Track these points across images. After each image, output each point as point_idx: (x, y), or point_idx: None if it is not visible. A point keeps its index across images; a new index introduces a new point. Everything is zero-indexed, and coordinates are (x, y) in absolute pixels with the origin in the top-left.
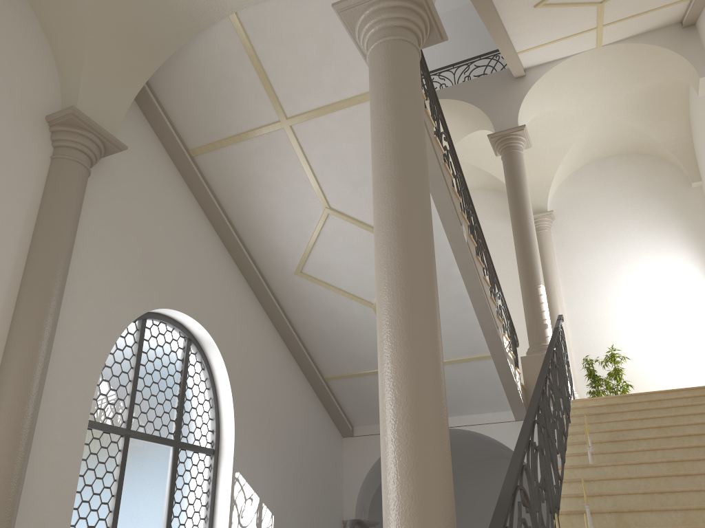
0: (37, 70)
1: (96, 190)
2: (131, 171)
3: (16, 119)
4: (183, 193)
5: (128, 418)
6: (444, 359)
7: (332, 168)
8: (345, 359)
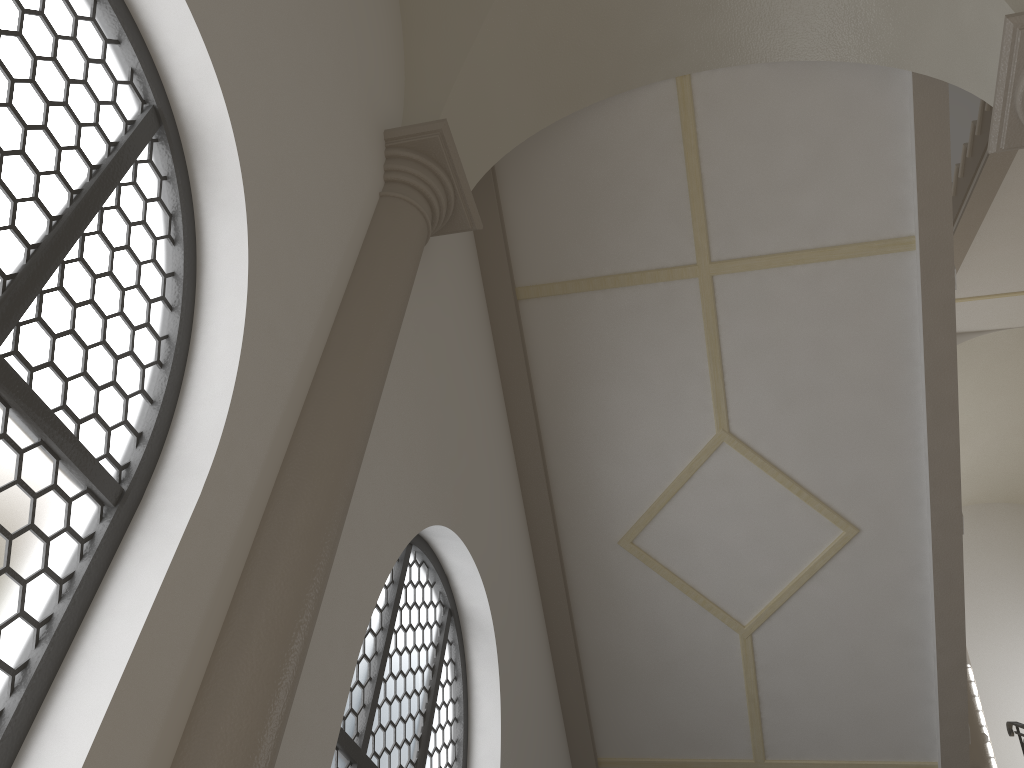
0: (387, 60)
1: (414, 282)
2: (449, 281)
3: (356, 109)
4: (489, 354)
5: (366, 728)
6: (841, 758)
7: (758, 361)
8: (651, 727)
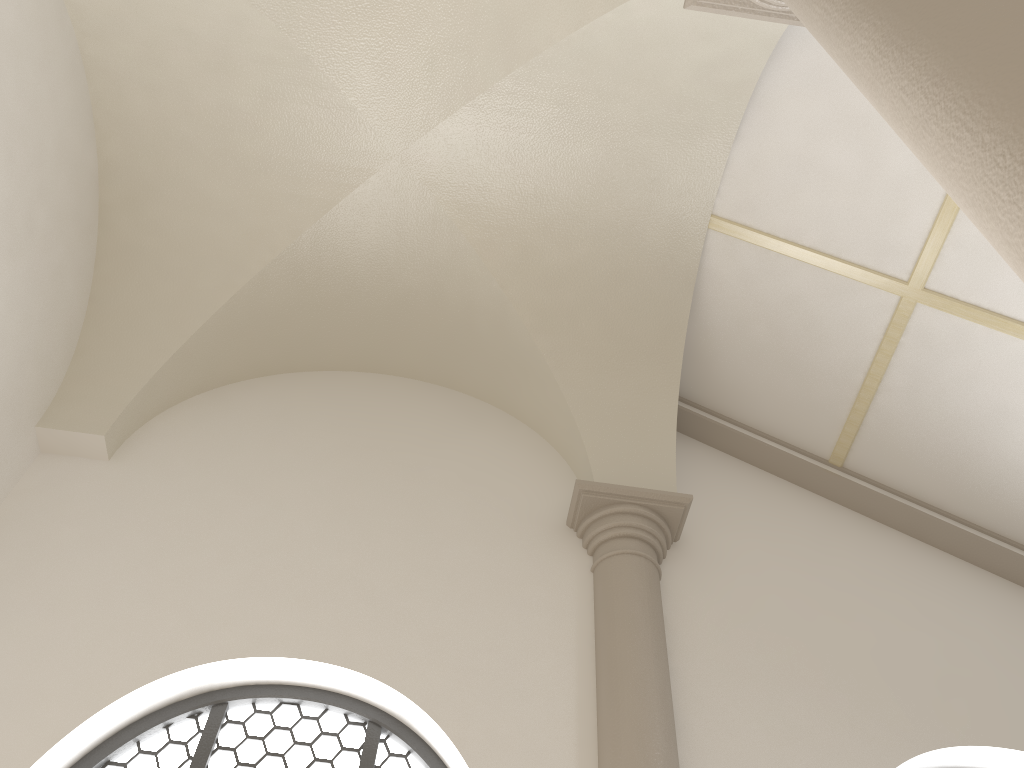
0: (536, 474)
1: (688, 588)
2: (743, 537)
3: (522, 543)
4: (866, 532)
5: None
6: None
7: None
8: None
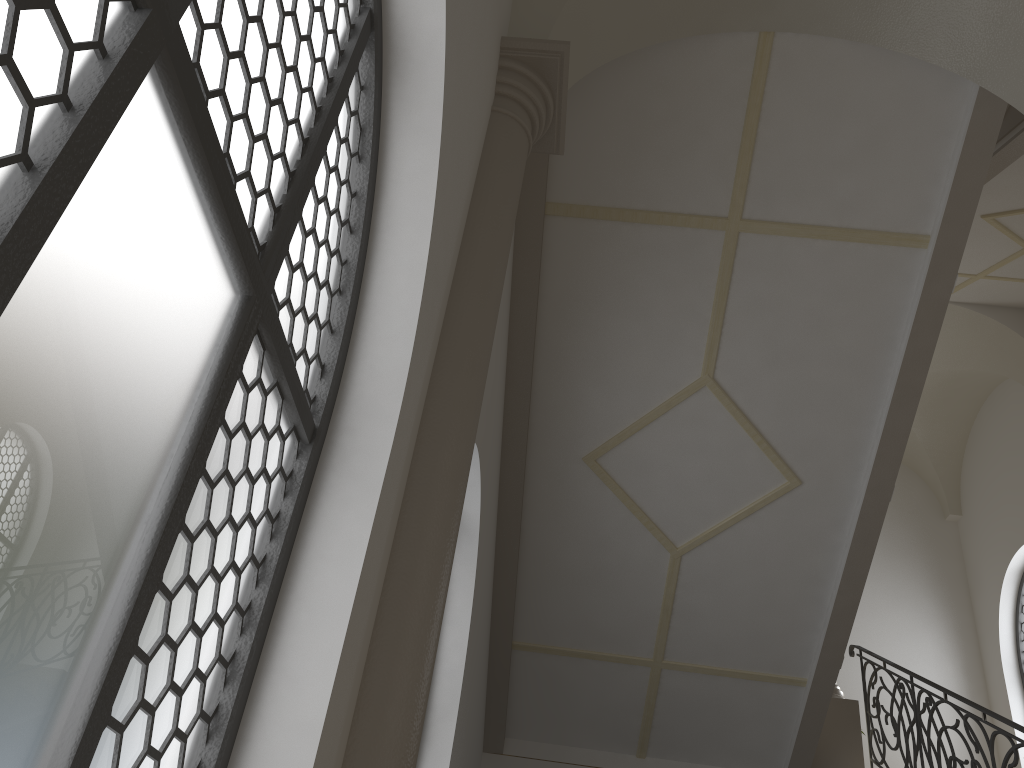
0: None
1: None
2: None
3: (493, 15)
4: (510, 265)
5: None
6: (728, 666)
7: (758, 319)
8: (569, 622)
